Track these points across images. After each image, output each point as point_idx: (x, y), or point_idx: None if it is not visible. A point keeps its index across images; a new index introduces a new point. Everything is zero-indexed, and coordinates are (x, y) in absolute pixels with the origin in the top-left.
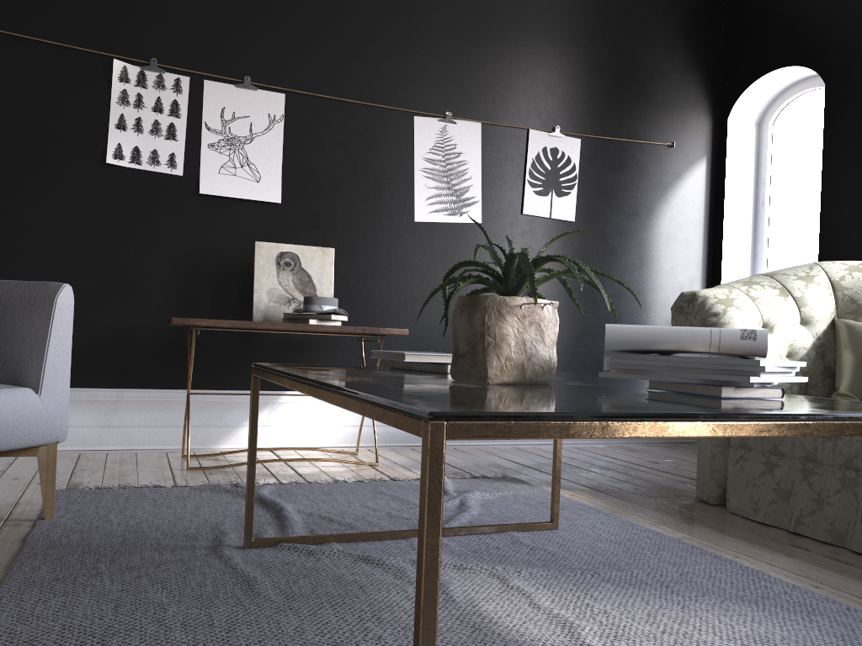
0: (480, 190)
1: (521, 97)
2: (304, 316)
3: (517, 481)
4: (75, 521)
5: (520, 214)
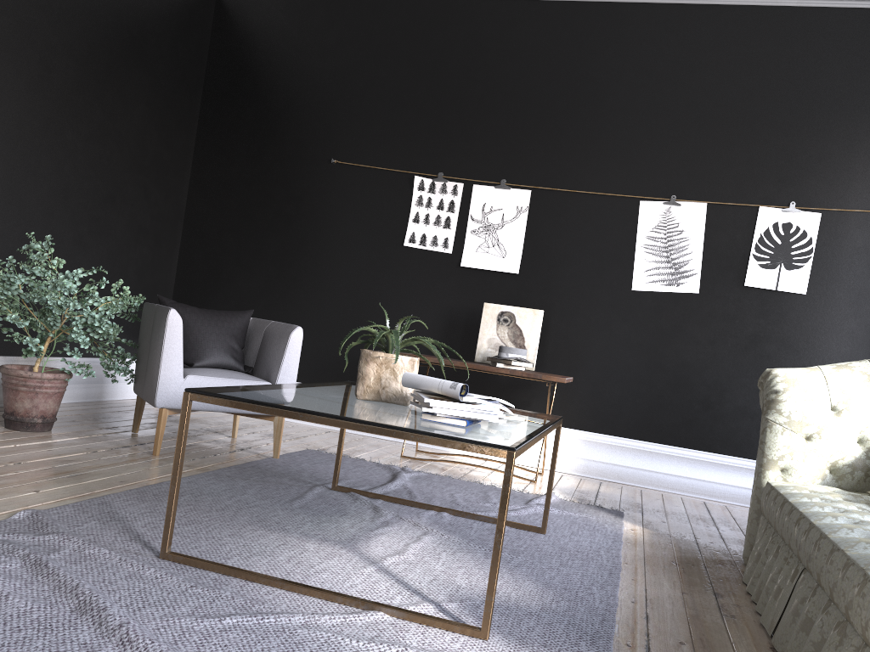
0: (700, 263)
1: (753, 177)
2: (497, 360)
3: (614, 513)
4: (284, 461)
5: (742, 285)
